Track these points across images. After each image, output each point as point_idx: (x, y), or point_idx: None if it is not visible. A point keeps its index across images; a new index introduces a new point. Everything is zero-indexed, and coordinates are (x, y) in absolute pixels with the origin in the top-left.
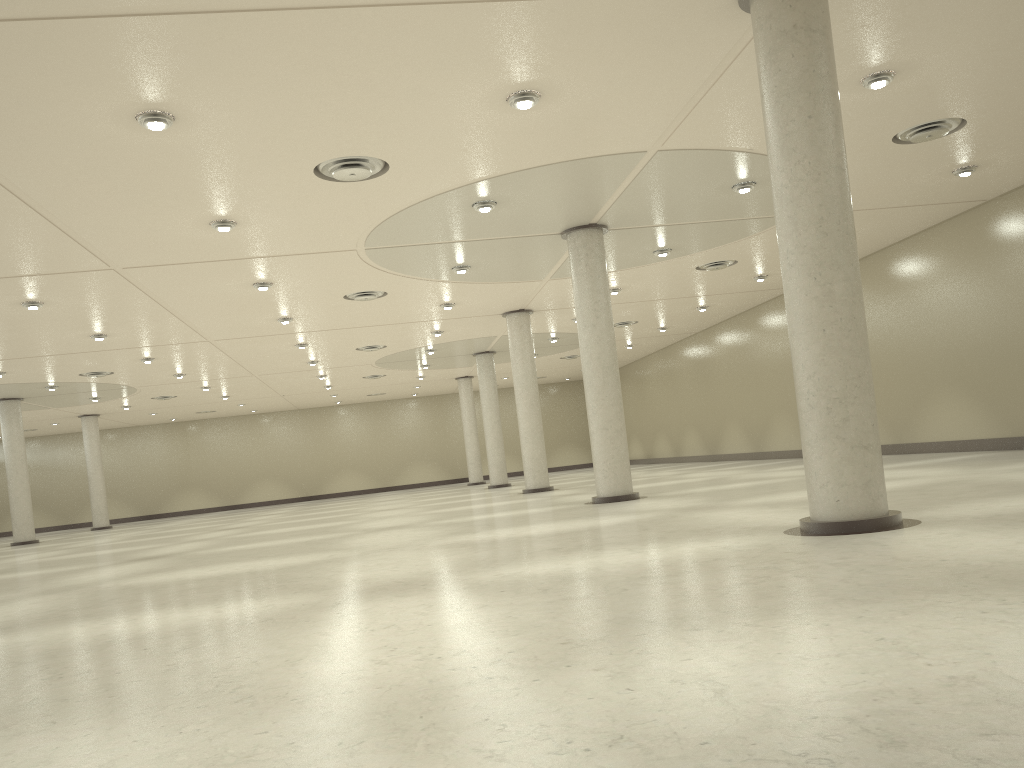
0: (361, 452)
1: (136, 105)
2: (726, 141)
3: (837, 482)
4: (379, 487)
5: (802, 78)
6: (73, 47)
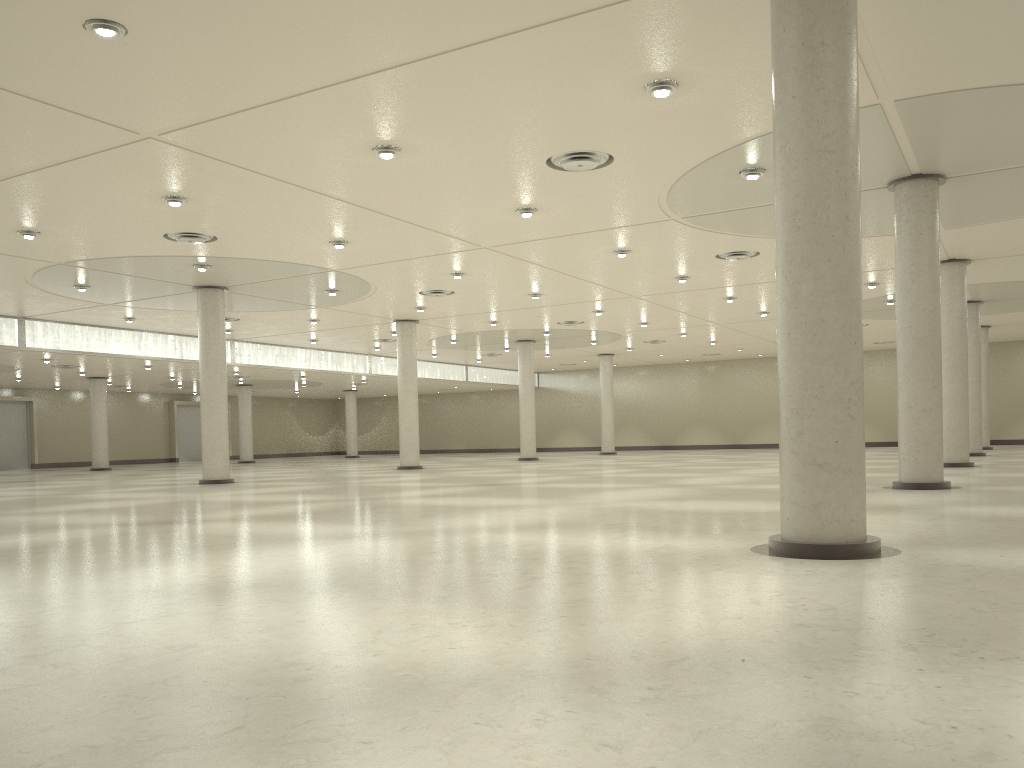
0: (871, 402)
1: (364, 144)
2: (977, 79)
3: (789, 499)
4: (887, 441)
5: (790, 54)
6: (287, 119)
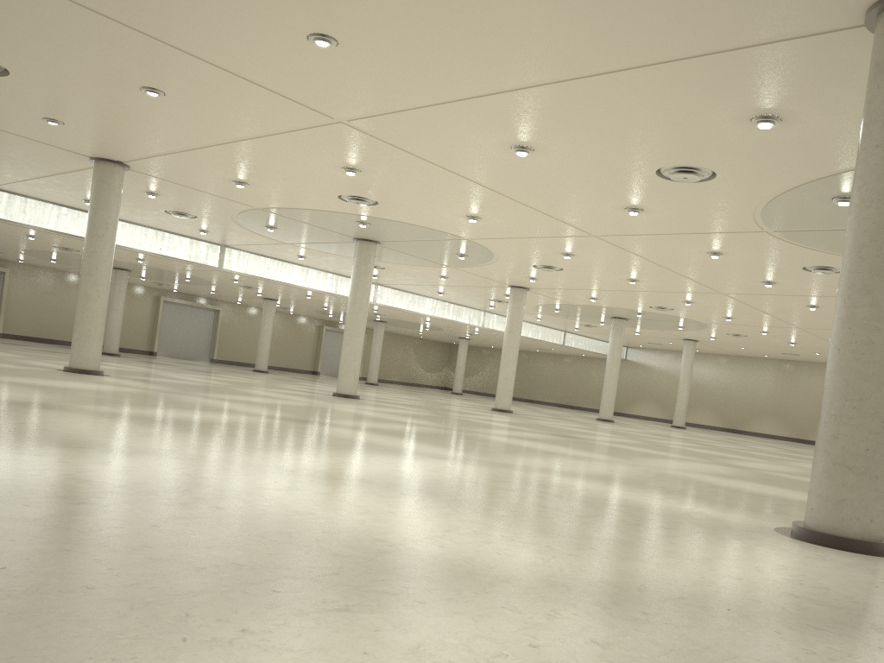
0: None
1: (505, 143)
2: None
3: (815, 492)
4: None
5: (880, 108)
6: (446, 118)
